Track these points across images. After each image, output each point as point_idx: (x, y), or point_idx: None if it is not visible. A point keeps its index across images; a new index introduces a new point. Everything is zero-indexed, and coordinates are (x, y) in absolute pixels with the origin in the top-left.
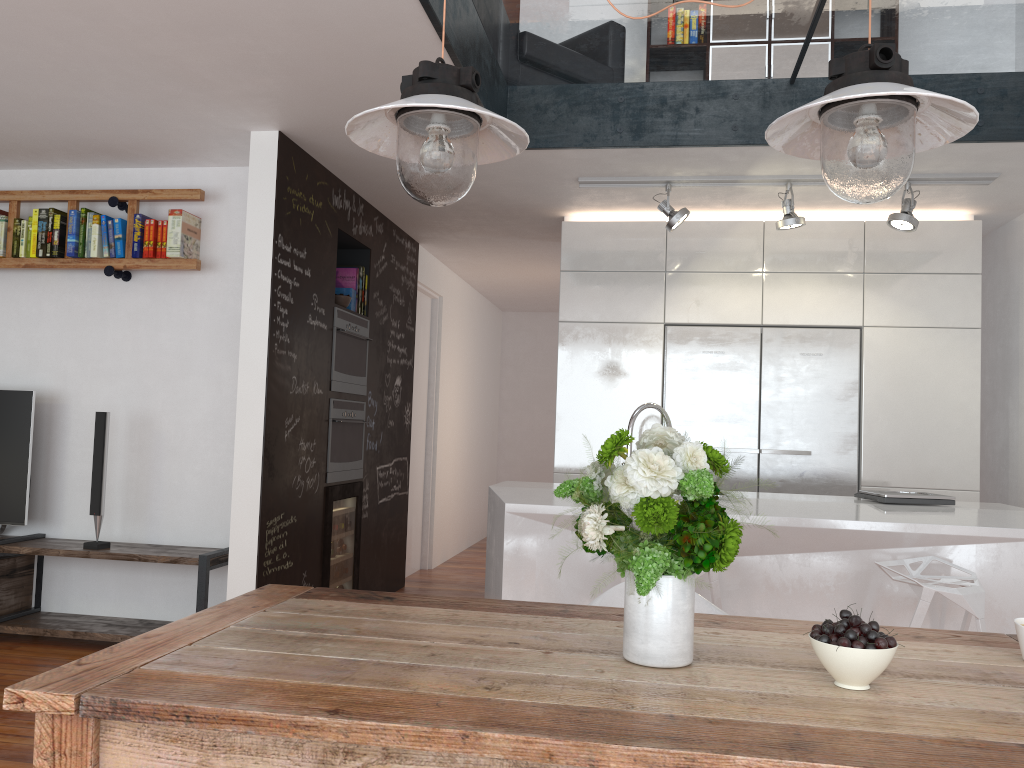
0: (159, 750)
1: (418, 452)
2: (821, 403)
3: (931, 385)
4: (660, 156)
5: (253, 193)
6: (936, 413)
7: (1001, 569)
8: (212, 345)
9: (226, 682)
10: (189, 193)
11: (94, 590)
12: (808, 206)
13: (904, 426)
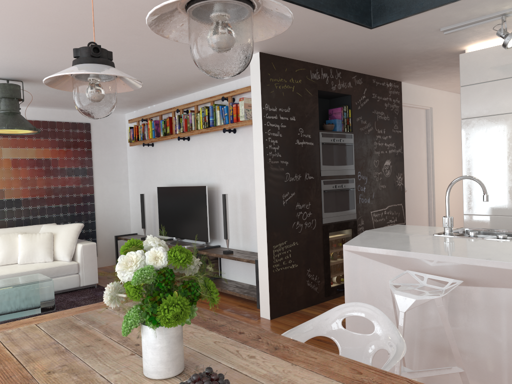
0: None
1: (420, 199)
2: None
3: None
4: (476, 2)
5: (252, 86)
6: None
7: None
8: None
9: None
10: (246, 89)
11: (236, 270)
12: None
13: None
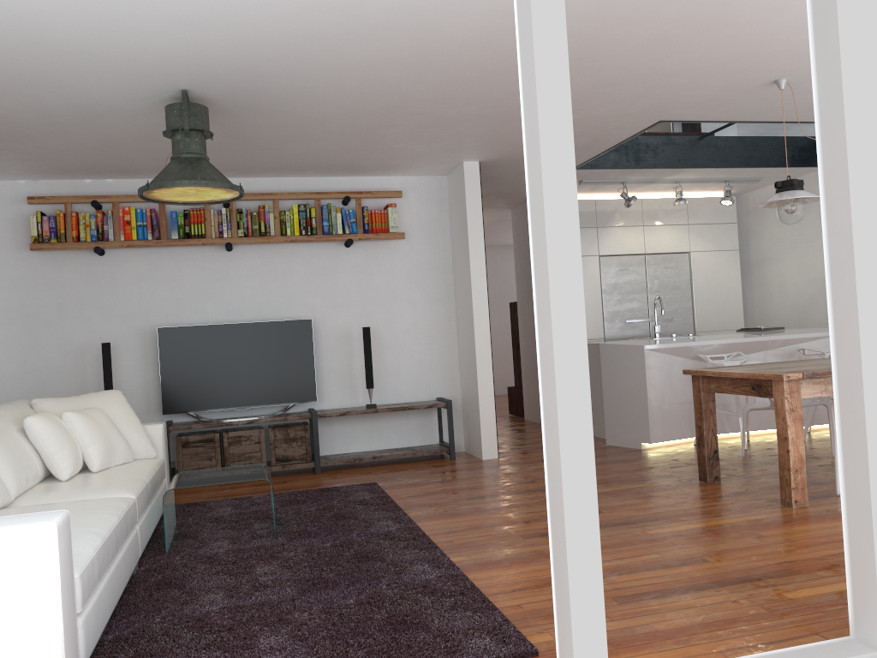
0: (814, 387)
1: None
2: (675, 292)
3: (721, 279)
4: (638, 172)
5: (468, 196)
6: (724, 293)
7: (826, 348)
8: (408, 283)
9: (814, 369)
10: (395, 193)
11: (350, 437)
12: (663, 190)
13: (711, 300)
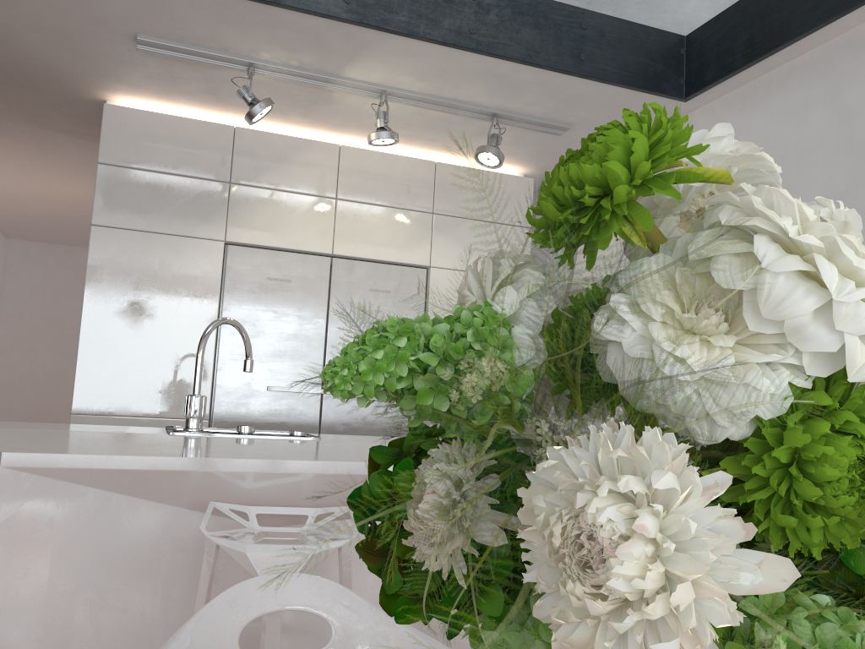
0: None
1: None
2: None
3: None
4: (252, 19)
5: None
6: None
7: None
8: None
9: None
10: None
11: None
12: None
13: None
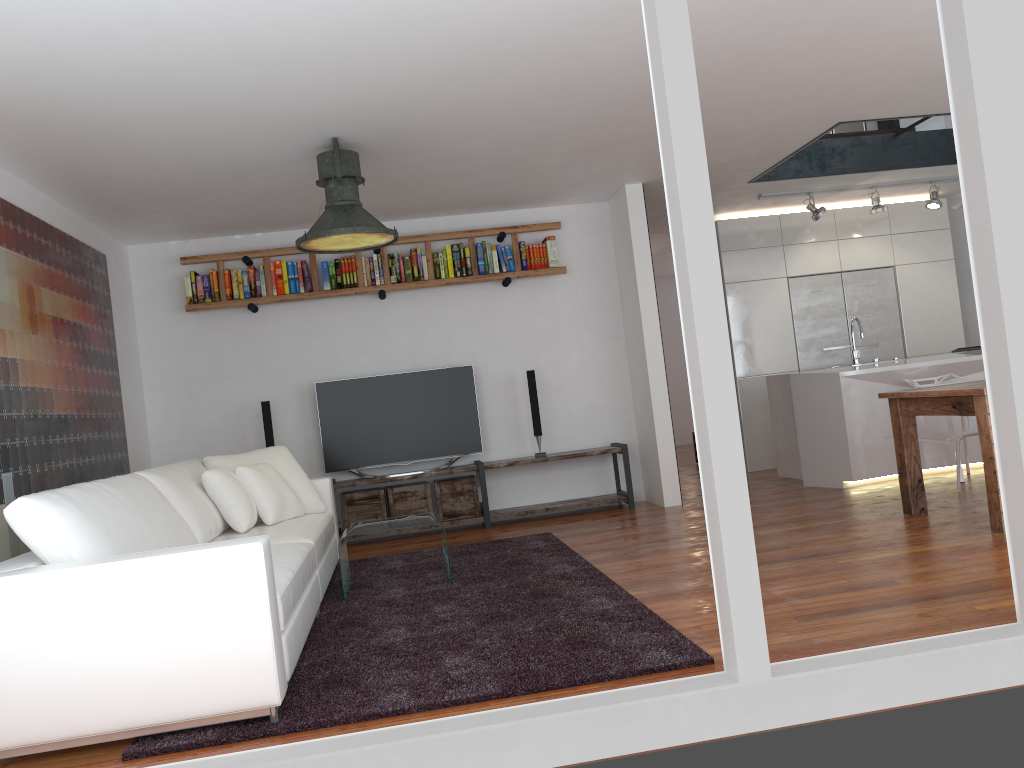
0: None
1: None
2: (879, 313)
3: (934, 294)
4: (825, 179)
5: (633, 222)
6: (938, 310)
7: None
8: (572, 321)
9: None
10: (553, 225)
11: (520, 490)
12: (859, 198)
13: (924, 320)
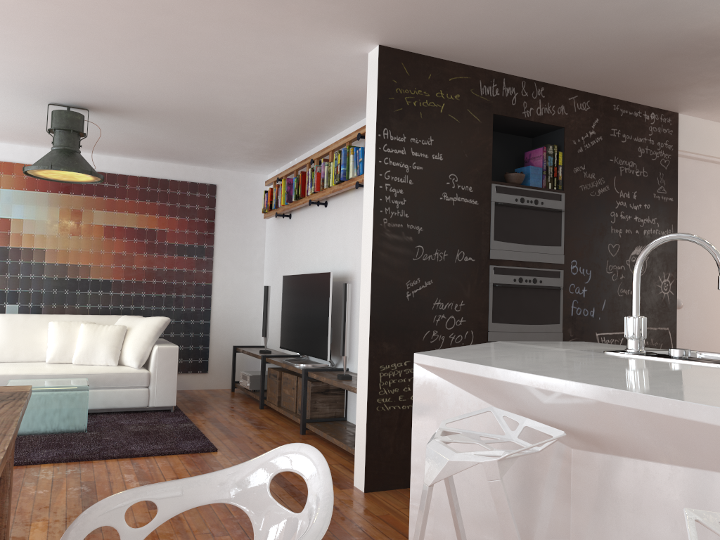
0: None
1: (717, 325)
2: None
3: None
4: None
5: (368, 101)
6: None
7: None
8: None
9: None
10: None
11: None
12: None
13: None
